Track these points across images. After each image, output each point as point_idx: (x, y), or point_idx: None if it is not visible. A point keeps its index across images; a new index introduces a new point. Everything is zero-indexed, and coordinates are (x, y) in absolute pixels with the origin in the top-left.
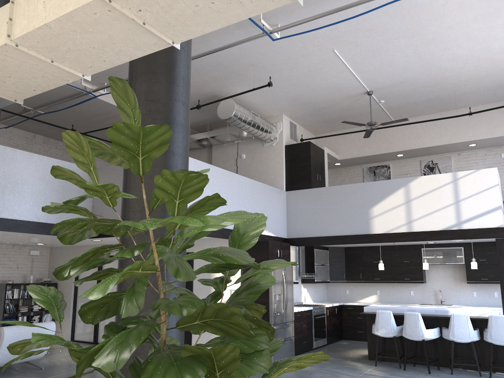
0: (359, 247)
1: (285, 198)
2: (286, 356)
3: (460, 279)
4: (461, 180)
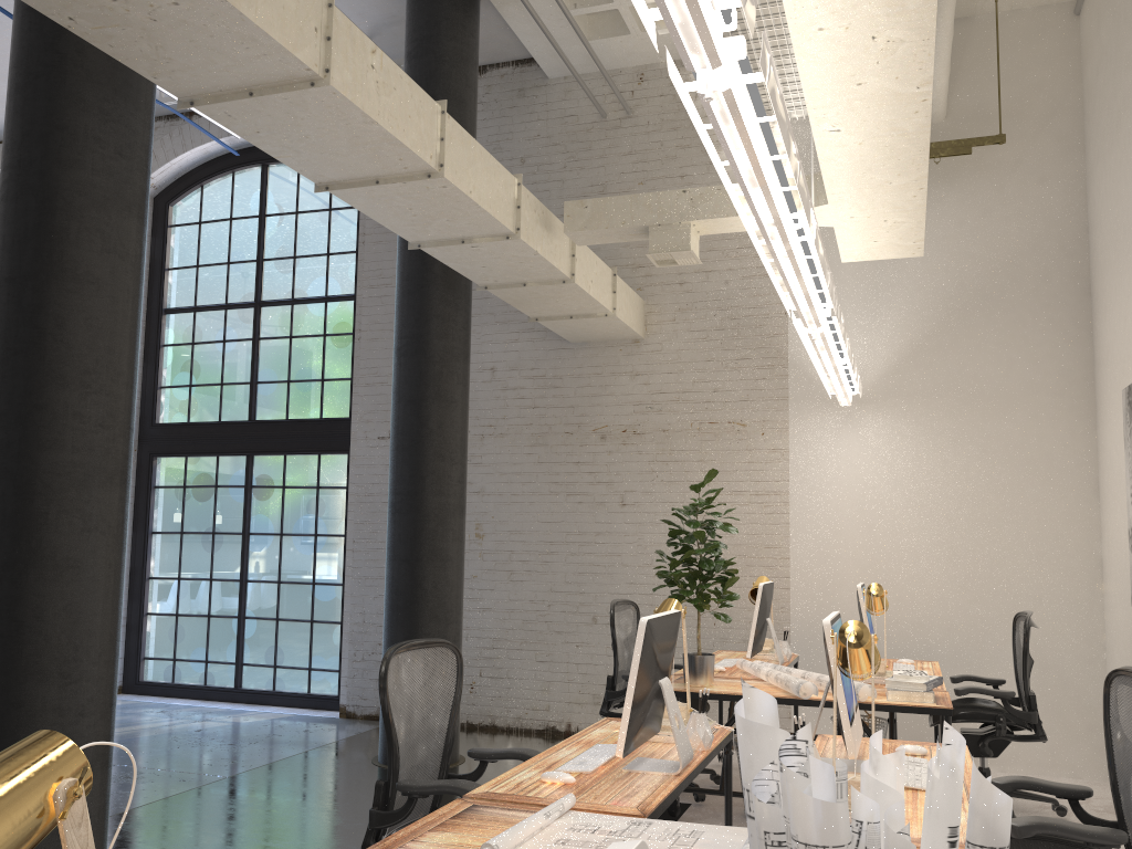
0: None
1: None
2: None
3: None
4: None
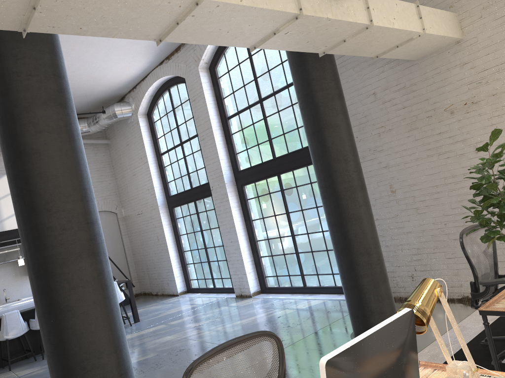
0: None
1: None
2: None
3: (21, 273)
4: None
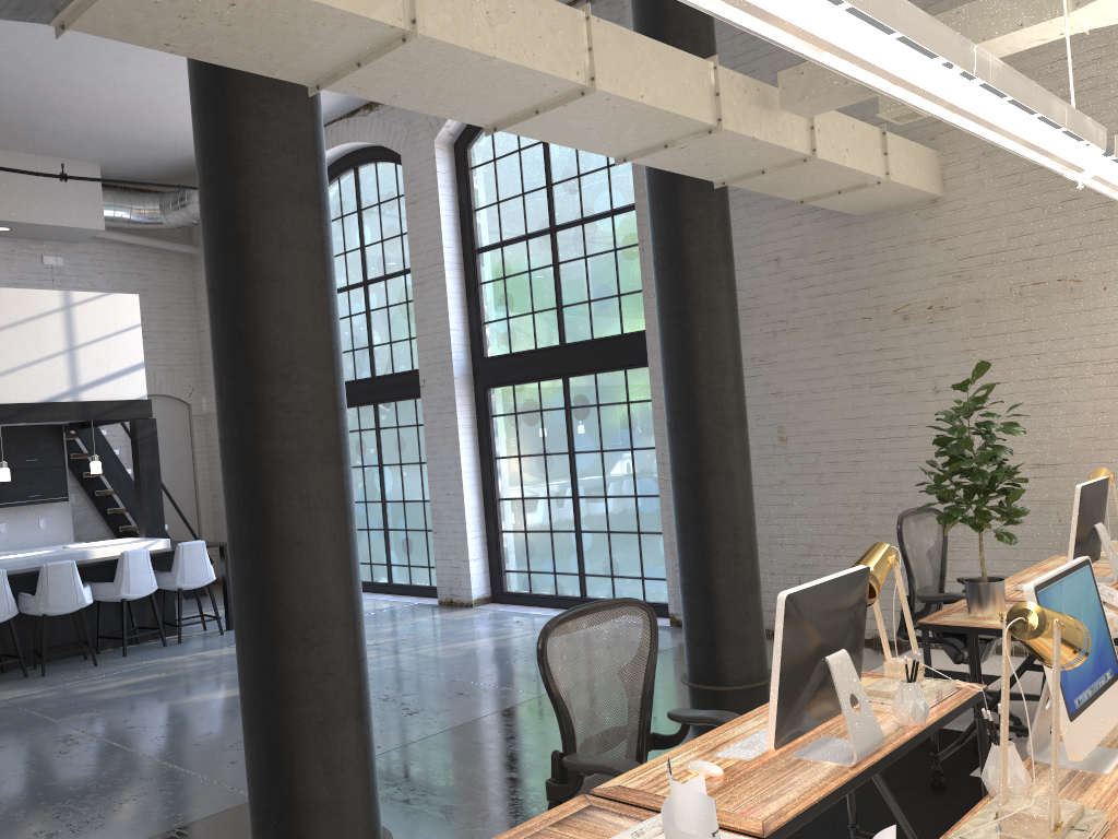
0: None
1: None
2: None
3: None
4: (80, 308)
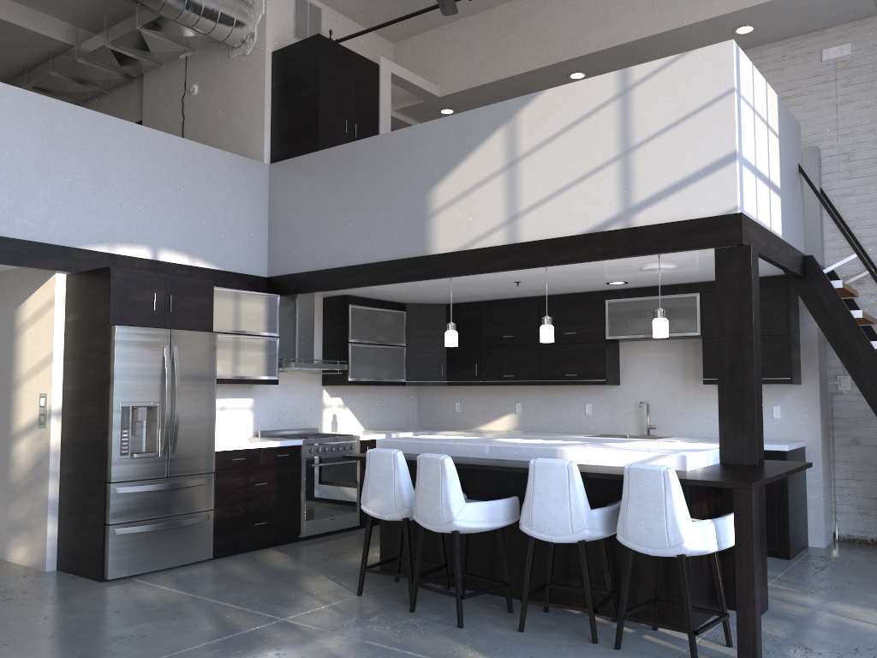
0: (476, 303)
1: (264, 181)
2: (173, 559)
3: (697, 375)
4: (641, 89)
